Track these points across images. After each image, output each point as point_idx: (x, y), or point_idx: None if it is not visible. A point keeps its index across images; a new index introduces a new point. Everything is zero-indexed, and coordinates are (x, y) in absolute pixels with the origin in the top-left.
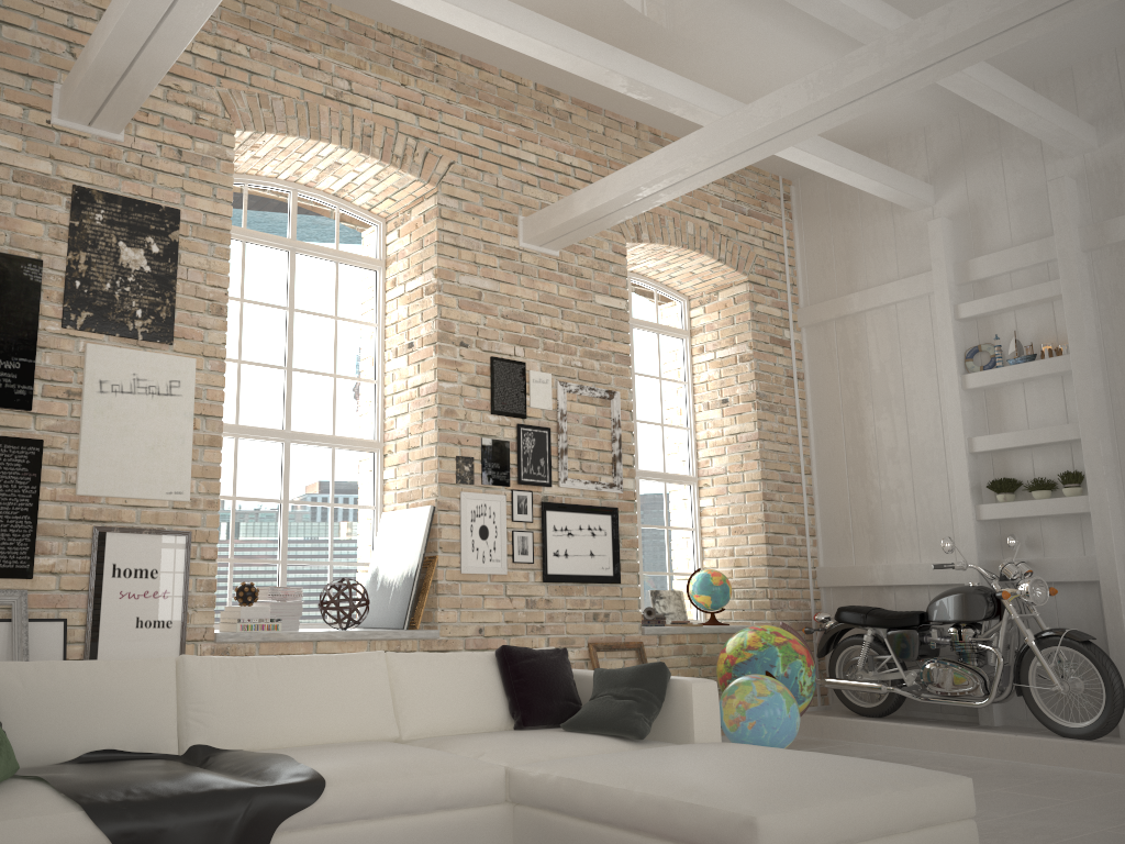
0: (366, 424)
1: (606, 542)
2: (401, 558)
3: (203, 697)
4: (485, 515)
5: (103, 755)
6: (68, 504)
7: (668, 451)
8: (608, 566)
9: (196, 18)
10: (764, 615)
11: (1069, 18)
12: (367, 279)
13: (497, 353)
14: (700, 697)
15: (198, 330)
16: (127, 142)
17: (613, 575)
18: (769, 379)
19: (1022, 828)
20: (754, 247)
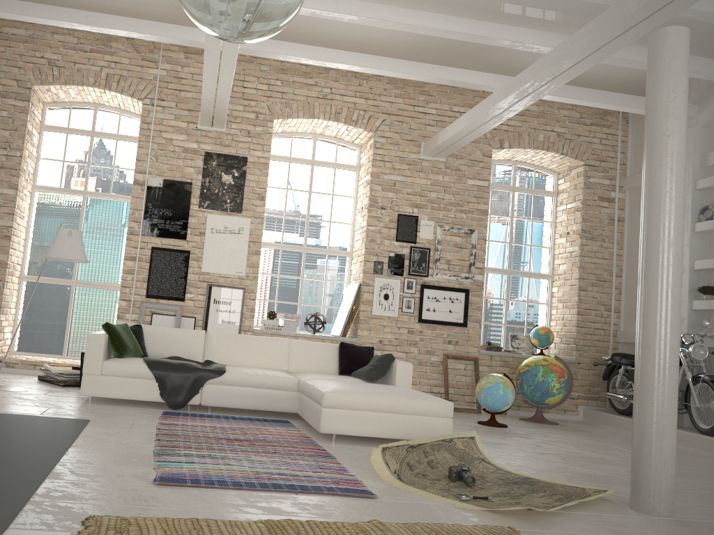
0: (345, 244)
1: (460, 306)
2: (346, 306)
3: (212, 344)
4: (387, 289)
5: (176, 358)
6: (198, 275)
7: (533, 260)
8: (460, 318)
9: (225, 96)
10: (572, 354)
11: (596, 61)
12: (350, 175)
13: (402, 212)
14: (401, 368)
15: (252, 206)
16: (227, 131)
17: (463, 322)
18: (594, 221)
19: (565, 450)
20: (592, 144)
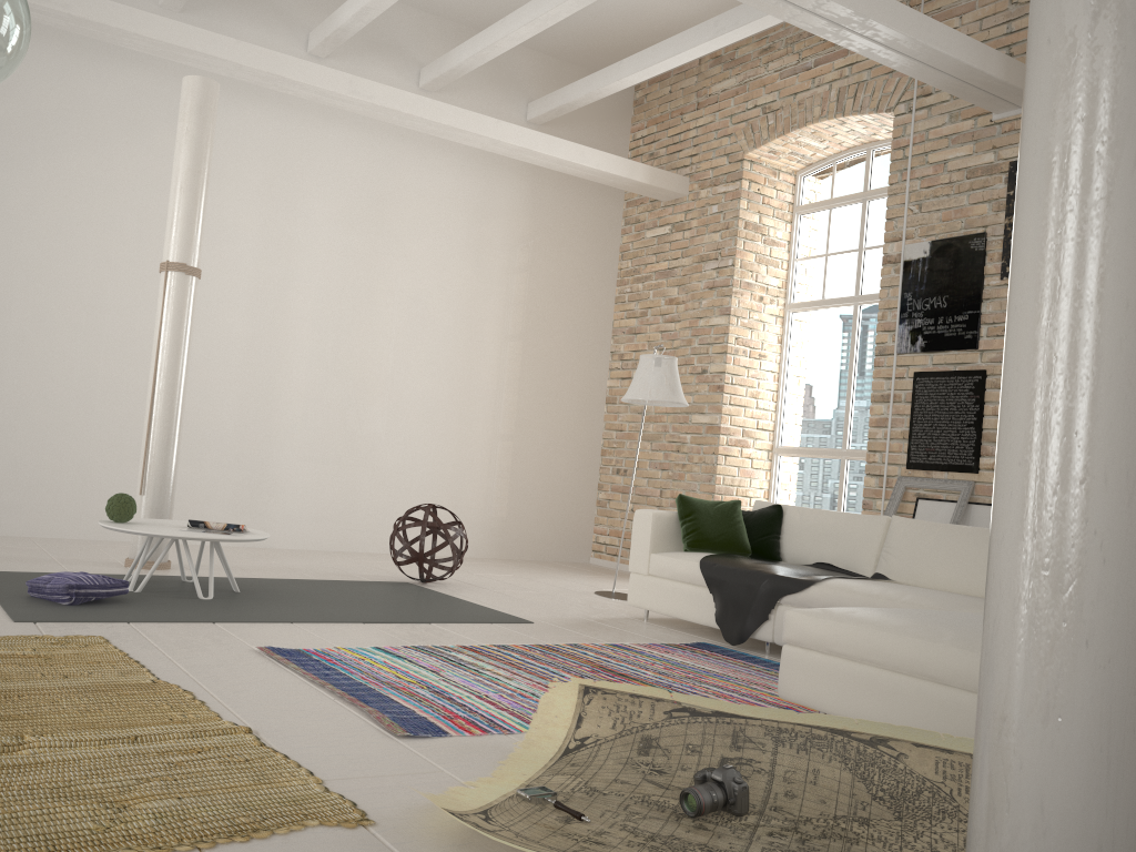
0: None
1: None
2: None
3: (890, 543)
4: None
5: (825, 566)
6: None
7: None
8: None
9: (915, 46)
10: None
11: None
12: None
13: None
14: None
15: None
16: None
17: None
18: None
19: None
20: None
